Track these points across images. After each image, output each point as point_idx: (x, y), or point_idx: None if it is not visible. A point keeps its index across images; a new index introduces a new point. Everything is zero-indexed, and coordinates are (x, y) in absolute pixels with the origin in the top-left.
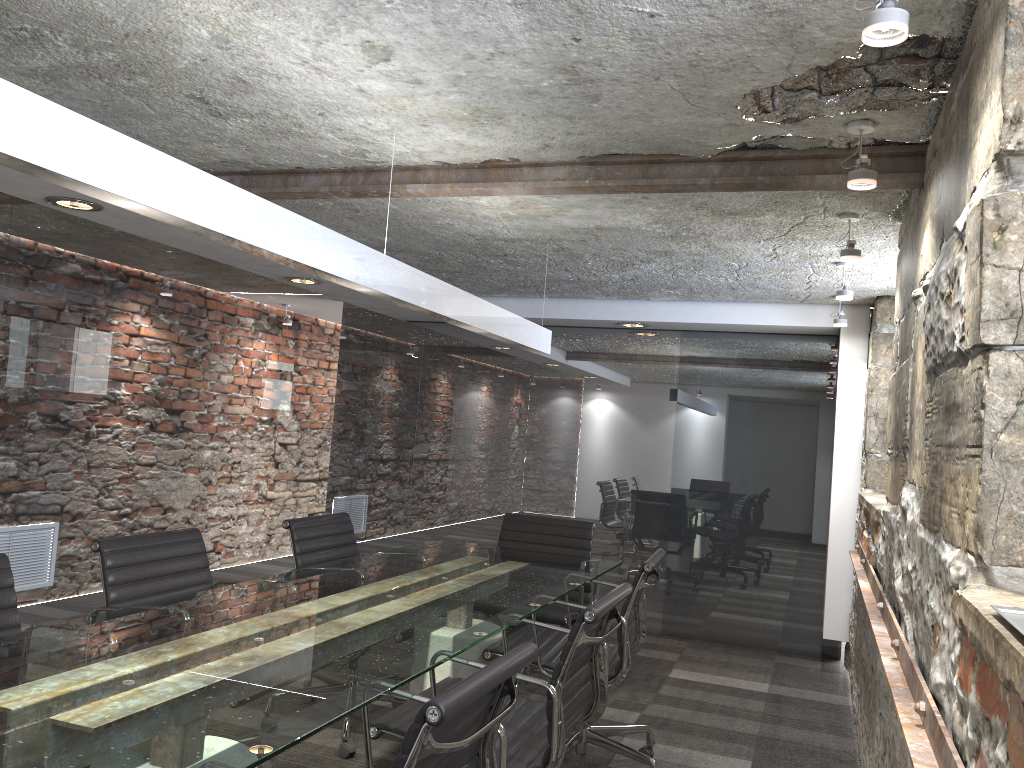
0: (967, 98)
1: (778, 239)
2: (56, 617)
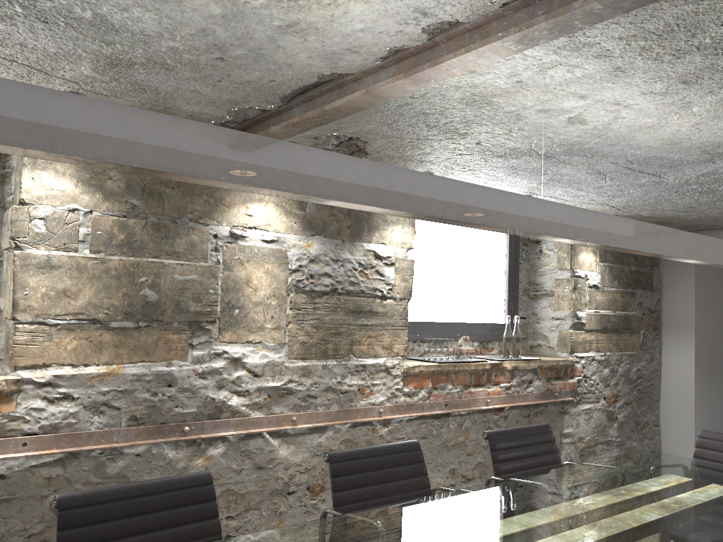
0: None
1: None
2: None
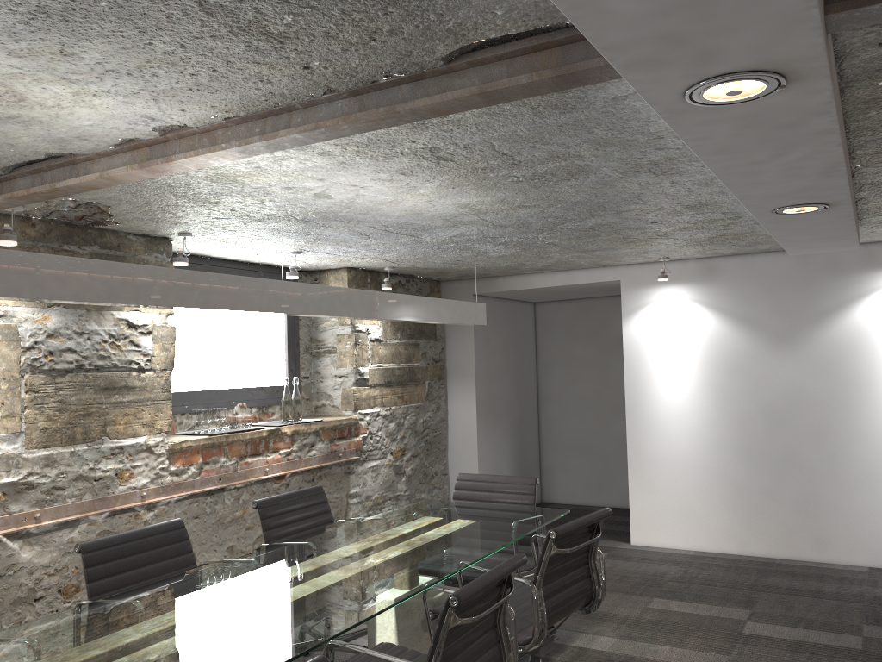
0: None
1: None
2: None
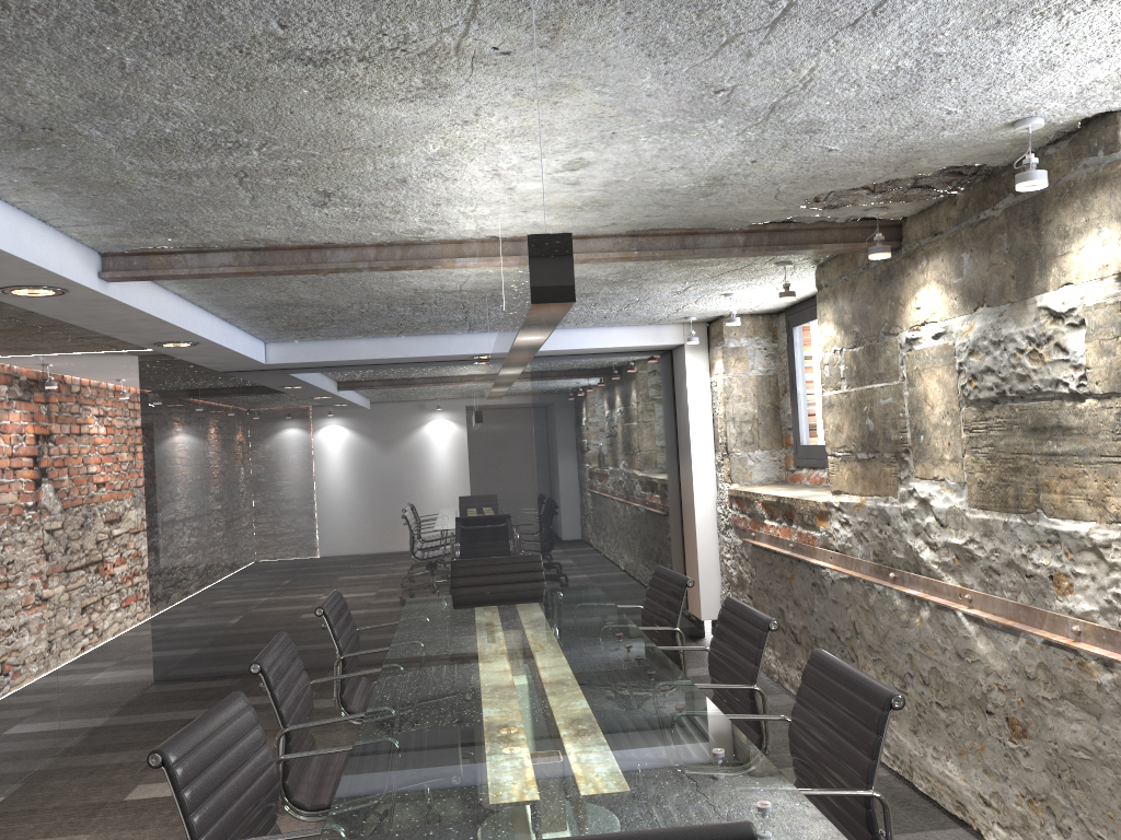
0: (1034, 216)
1: (703, 280)
2: None
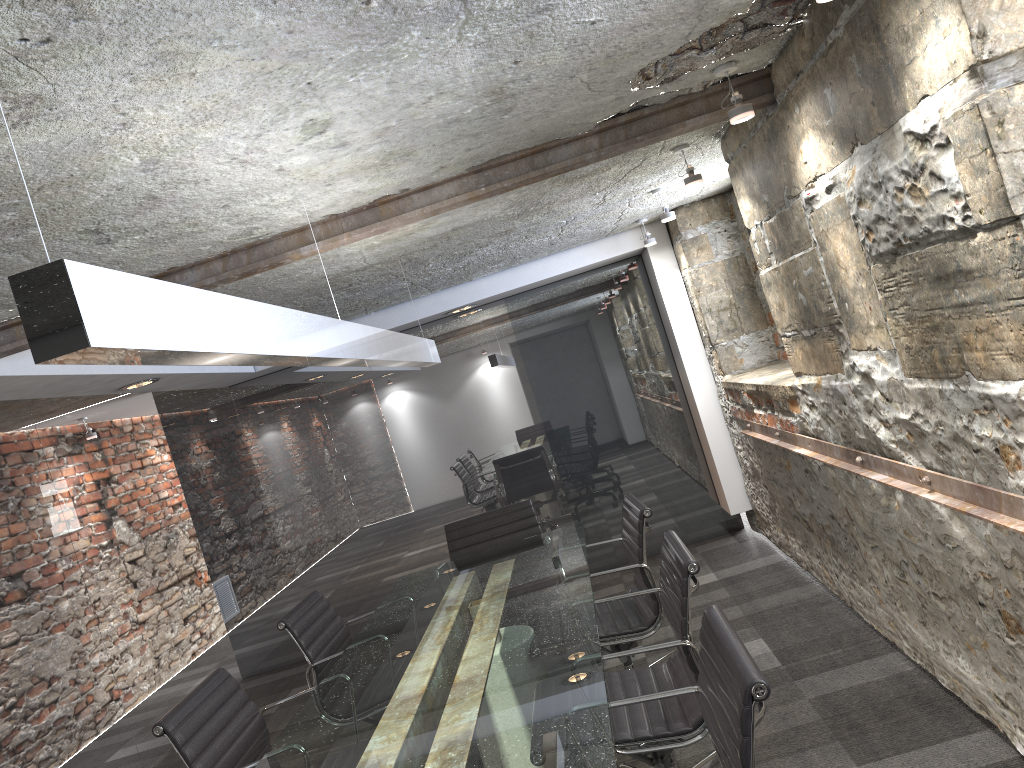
0: (873, 24)
1: (612, 186)
2: None
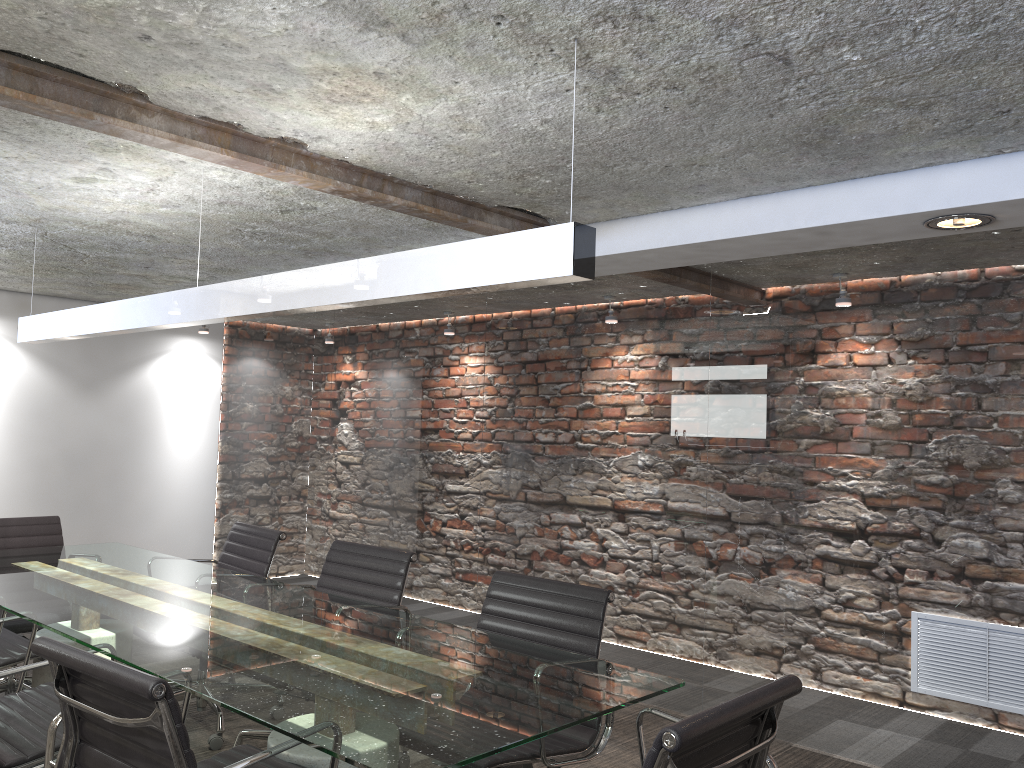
0: None
1: None
2: (803, 706)
